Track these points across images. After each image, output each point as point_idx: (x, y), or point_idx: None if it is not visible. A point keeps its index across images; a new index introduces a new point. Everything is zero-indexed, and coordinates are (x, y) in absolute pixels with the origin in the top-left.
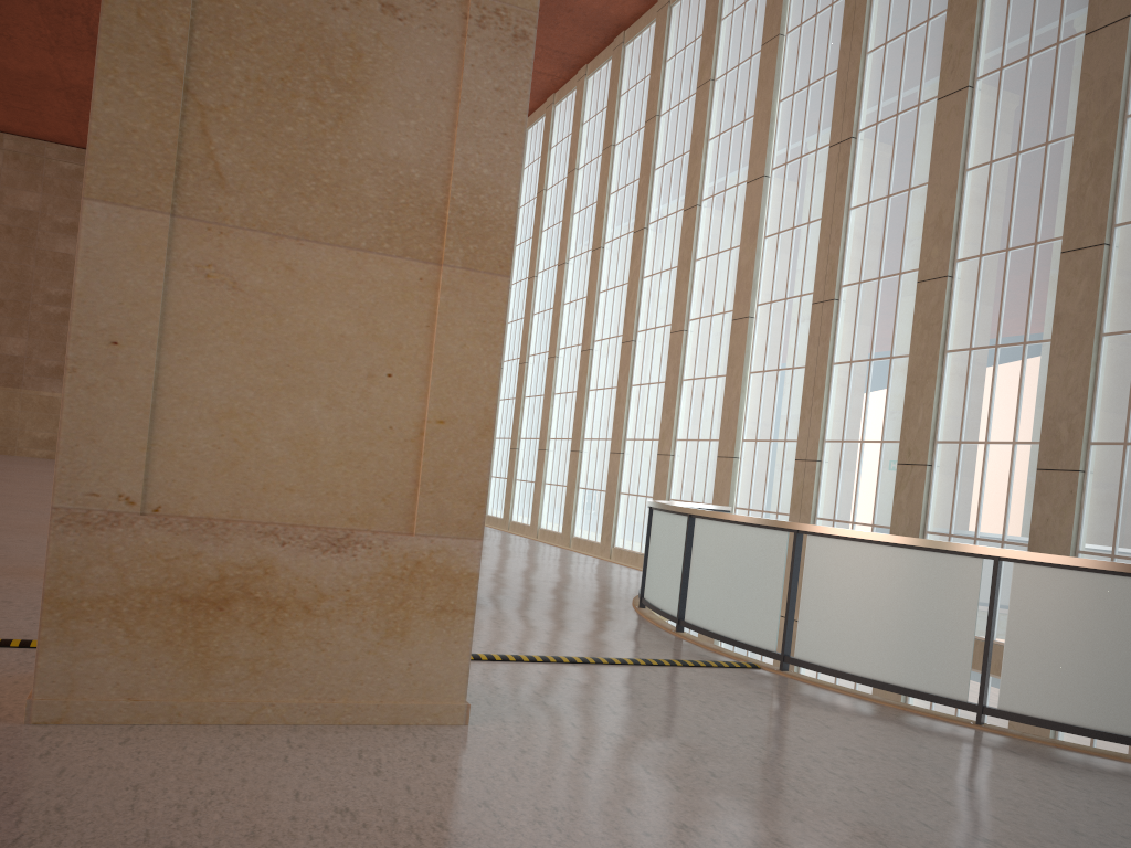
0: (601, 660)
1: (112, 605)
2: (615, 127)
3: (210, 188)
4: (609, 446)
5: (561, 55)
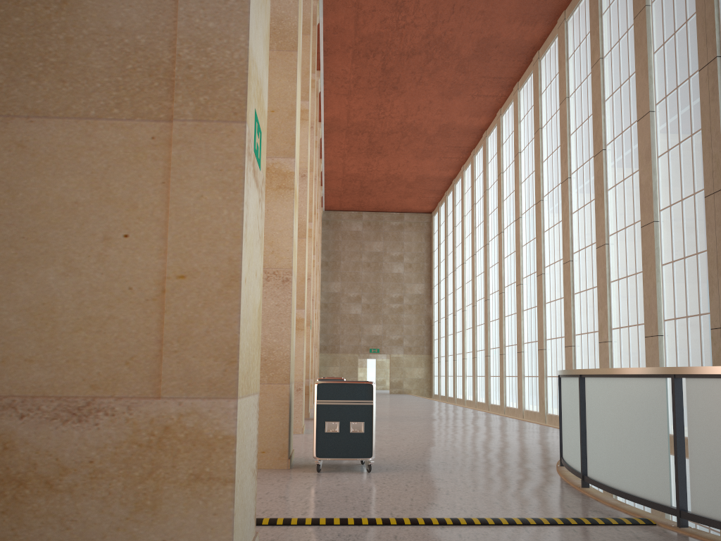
0: (473, 521)
1: None
2: (540, 116)
3: None
4: (563, 342)
5: (498, 80)
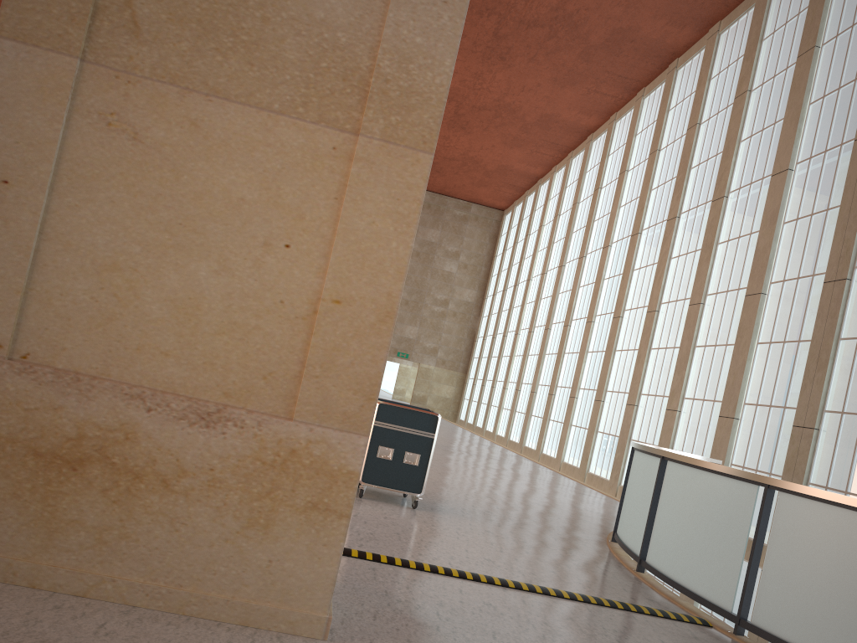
0: (535, 589)
1: None
2: (662, 135)
3: (123, 36)
4: (626, 399)
5: (623, 79)
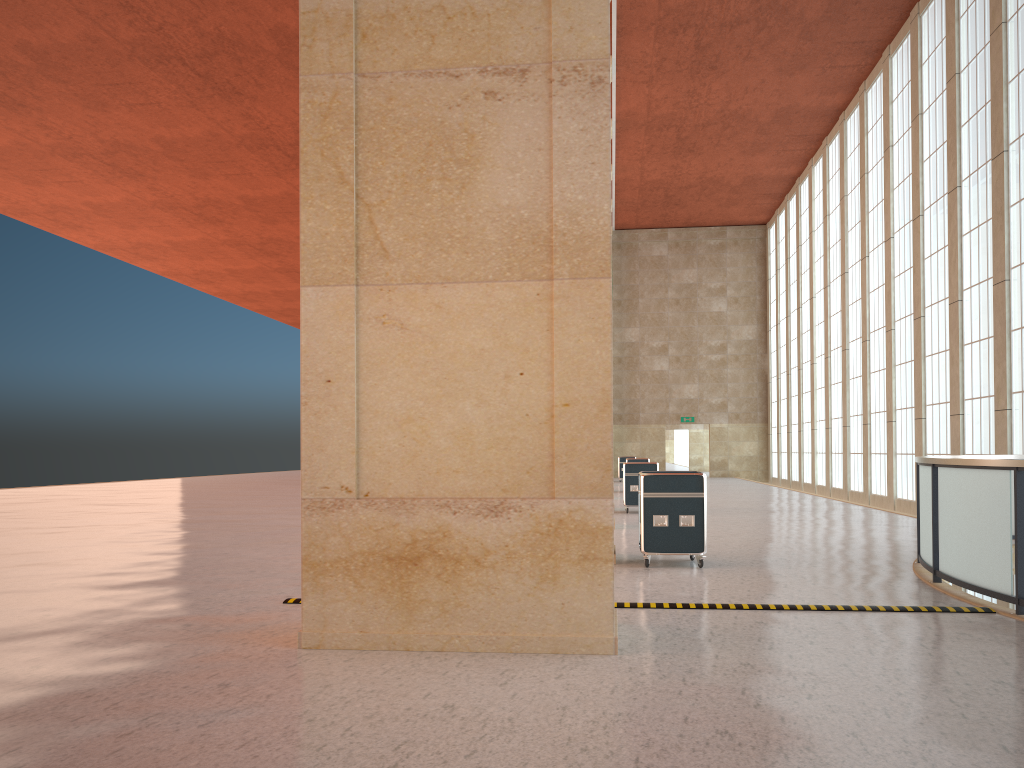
0: (810, 607)
1: (344, 564)
2: (920, 96)
3: (379, 260)
4: (949, 409)
5: (860, 45)
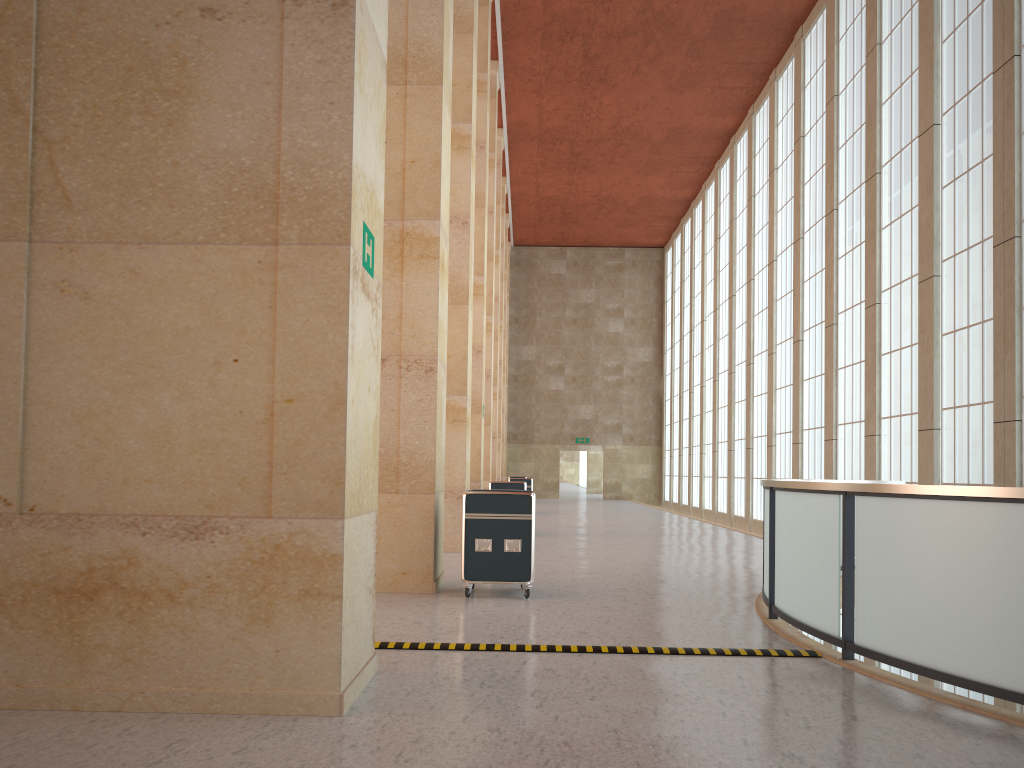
0: (616, 649)
1: None
2: (802, 119)
3: (60, 211)
4: (824, 434)
5: (748, 66)
